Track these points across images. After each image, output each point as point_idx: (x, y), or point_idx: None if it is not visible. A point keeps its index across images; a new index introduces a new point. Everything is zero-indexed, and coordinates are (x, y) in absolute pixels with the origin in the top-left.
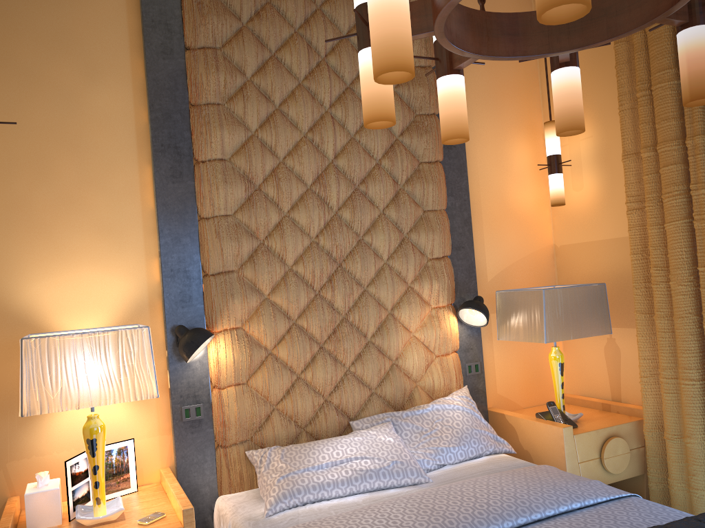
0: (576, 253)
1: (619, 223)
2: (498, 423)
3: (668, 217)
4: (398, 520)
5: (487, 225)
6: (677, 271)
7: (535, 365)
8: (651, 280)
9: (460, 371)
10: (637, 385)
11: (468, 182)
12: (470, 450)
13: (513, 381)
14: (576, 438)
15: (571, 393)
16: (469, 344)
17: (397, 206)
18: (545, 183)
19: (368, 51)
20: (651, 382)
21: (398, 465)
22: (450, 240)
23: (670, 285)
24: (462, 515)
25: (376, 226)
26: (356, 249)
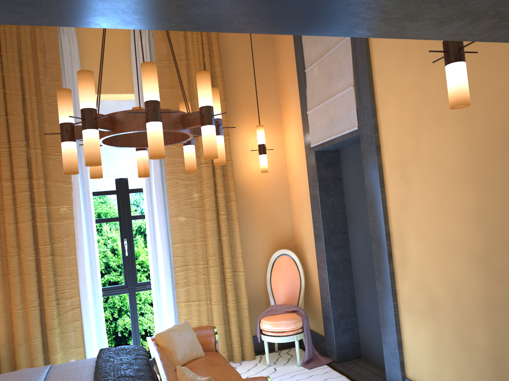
0: None
1: None
2: None
3: (22, 219)
4: None
5: None
6: (28, 248)
7: None
8: (4, 255)
9: None
10: None
11: None
12: None
13: None
14: None
15: None
16: None
17: None
18: None
19: (96, 131)
20: (4, 316)
21: None
22: None
23: (19, 257)
24: None
25: None
26: None
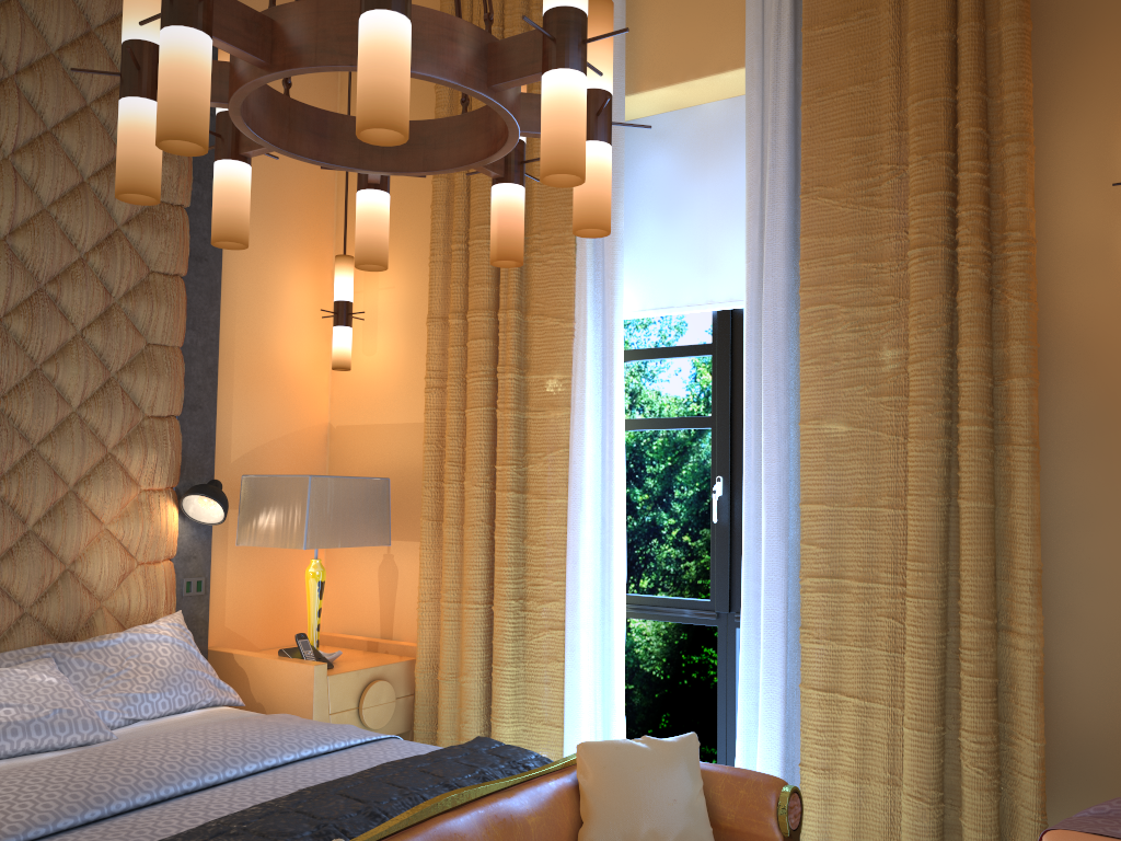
0: (358, 438)
1: (415, 405)
2: (223, 668)
3: (470, 401)
4: (67, 776)
5: (240, 381)
6: (474, 468)
7: (285, 589)
8: (444, 478)
9: (175, 589)
10: (414, 616)
11: (220, 315)
12: (179, 699)
13: (250, 610)
14: (331, 681)
15: (329, 631)
16: (192, 549)
17: (107, 329)
18: (328, 338)
19: (136, 102)
20: (431, 608)
21: (65, 714)
22: (183, 393)
23: (464, 486)
24: (167, 763)
25: (67, 353)
26: (28, 382)
